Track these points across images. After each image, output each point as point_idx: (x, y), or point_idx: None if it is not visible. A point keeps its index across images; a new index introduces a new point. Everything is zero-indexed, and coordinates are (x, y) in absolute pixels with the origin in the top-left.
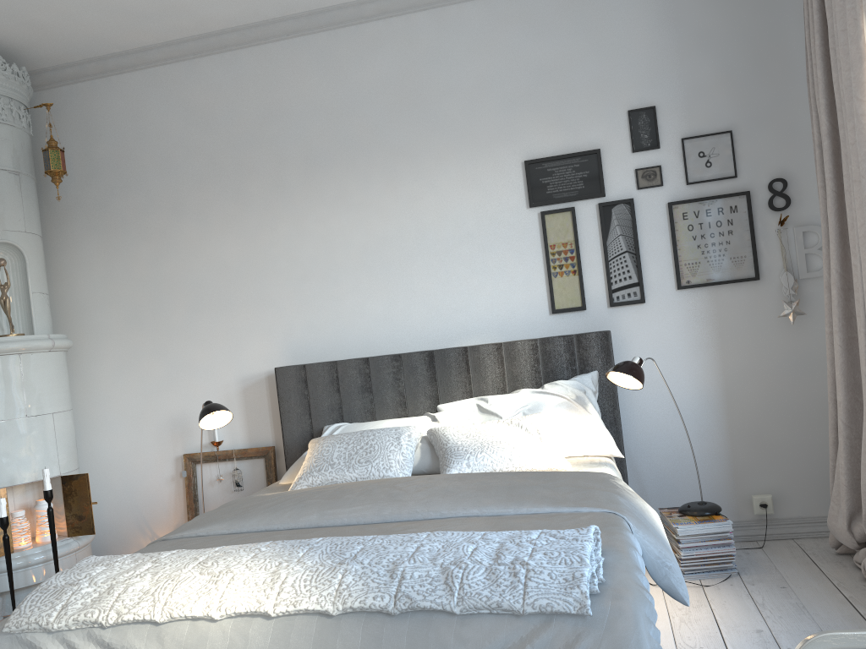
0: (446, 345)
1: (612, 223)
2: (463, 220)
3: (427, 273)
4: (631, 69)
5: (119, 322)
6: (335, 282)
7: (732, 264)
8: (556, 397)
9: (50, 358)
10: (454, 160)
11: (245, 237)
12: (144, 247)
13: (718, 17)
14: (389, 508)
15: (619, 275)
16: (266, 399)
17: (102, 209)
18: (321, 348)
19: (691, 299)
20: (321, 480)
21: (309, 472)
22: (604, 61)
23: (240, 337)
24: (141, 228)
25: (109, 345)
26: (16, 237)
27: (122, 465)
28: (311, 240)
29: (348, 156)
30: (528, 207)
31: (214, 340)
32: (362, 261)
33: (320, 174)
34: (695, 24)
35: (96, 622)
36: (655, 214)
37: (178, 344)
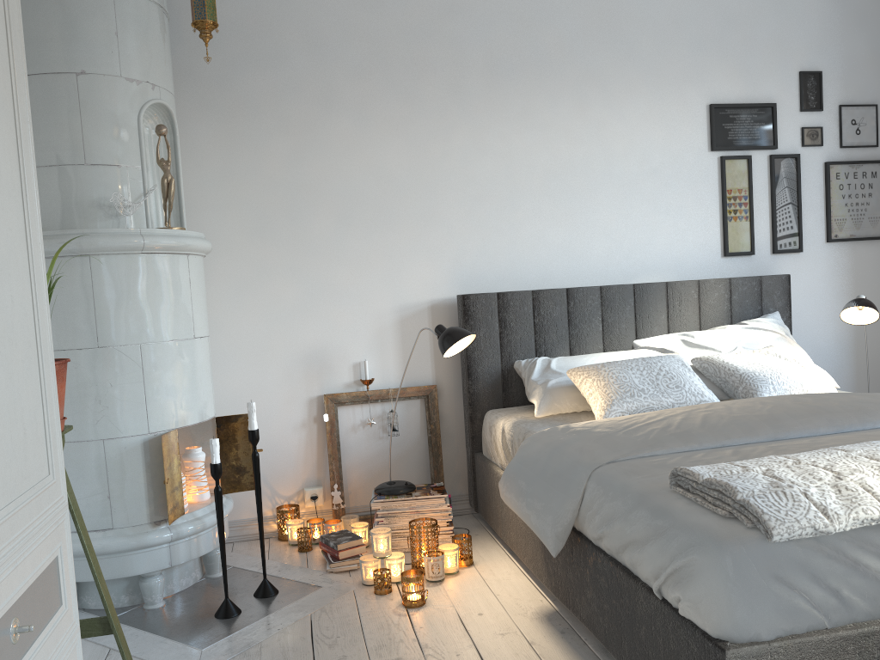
0: (624, 281)
1: (780, 175)
2: (648, 156)
3: (611, 206)
4: (804, 33)
5: (240, 231)
6: (514, 206)
7: (869, 224)
8: (770, 333)
9: (203, 265)
10: (644, 93)
11: (413, 145)
12: (280, 140)
13: (873, 1)
14: (837, 419)
15: (783, 225)
16: (428, 332)
17: (223, 85)
18: (495, 277)
19: (836, 252)
20: (636, 406)
21: (621, 399)
22: (783, 20)
23: (400, 260)
24: (277, 117)
25: (223, 258)
26: (170, 101)
27: (234, 409)
28: (490, 157)
29: (537, 71)
30: (710, 150)
31: (367, 261)
32: (545, 186)
33: (506, 85)
34: (856, 3)
35: (879, 519)
36: (814, 171)
37: (319, 263)
